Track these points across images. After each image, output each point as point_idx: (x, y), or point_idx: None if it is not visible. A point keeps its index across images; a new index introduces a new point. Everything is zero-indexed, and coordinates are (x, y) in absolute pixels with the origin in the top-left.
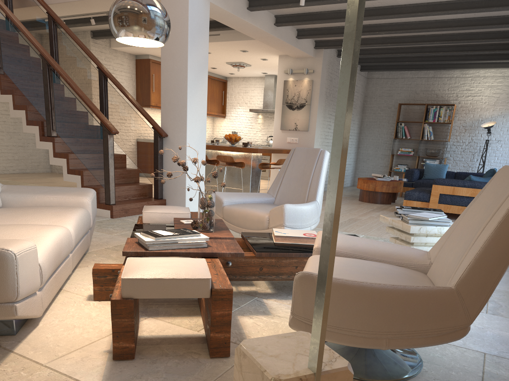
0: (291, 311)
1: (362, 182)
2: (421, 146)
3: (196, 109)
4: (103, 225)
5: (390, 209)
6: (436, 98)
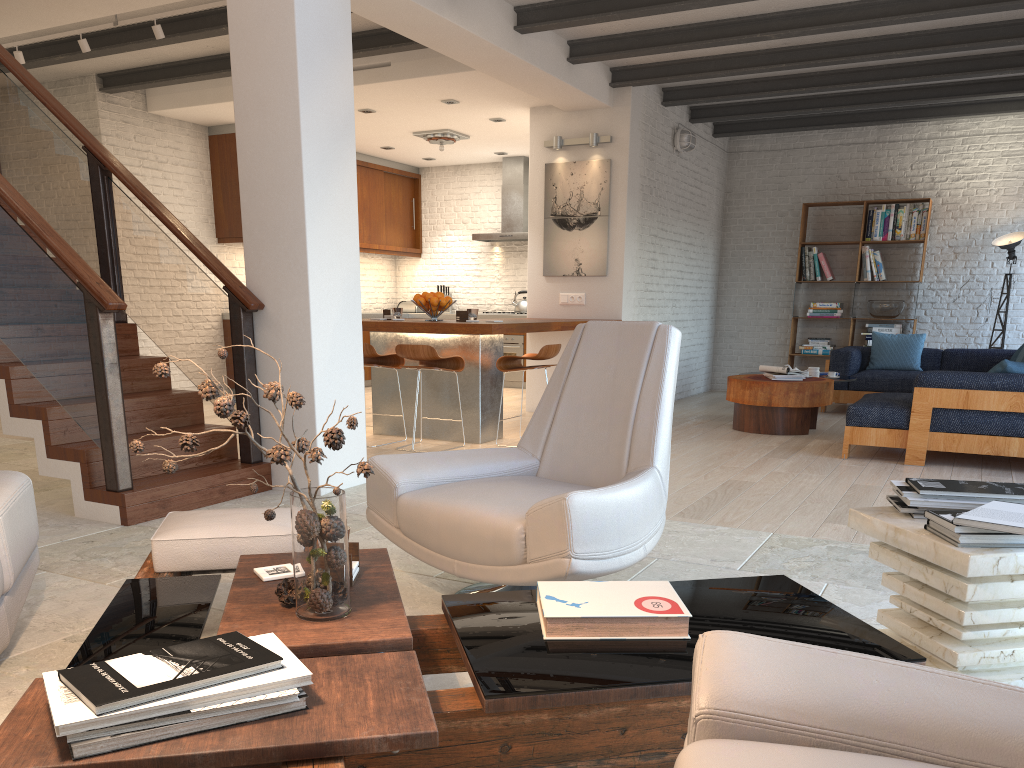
0: None
1: (738, 386)
2: (858, 295)
3: (330, 238)
4: (91, 551)
5: (812, 447)
6: (886, 187)
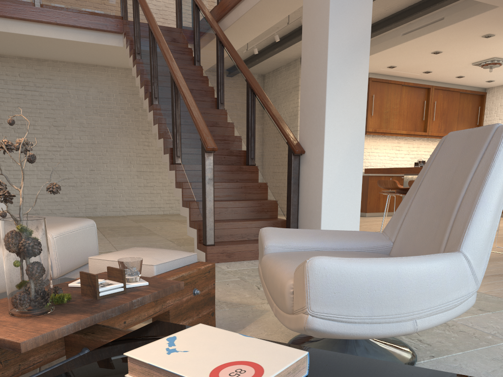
0: None
1: None
2: None
3: (343, 109)
4: None
5: None
6: None
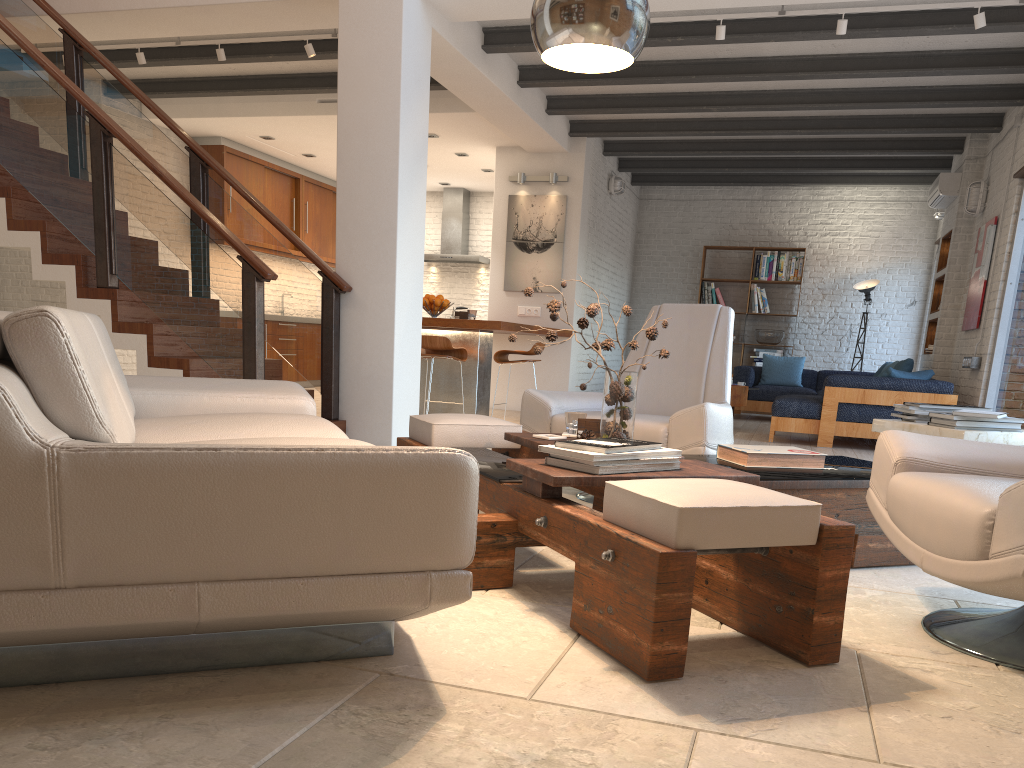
0: None
1: None
2: (746, 325)
3: (409, 237)
4: None
5: (740, 436)
6: (769, 237)
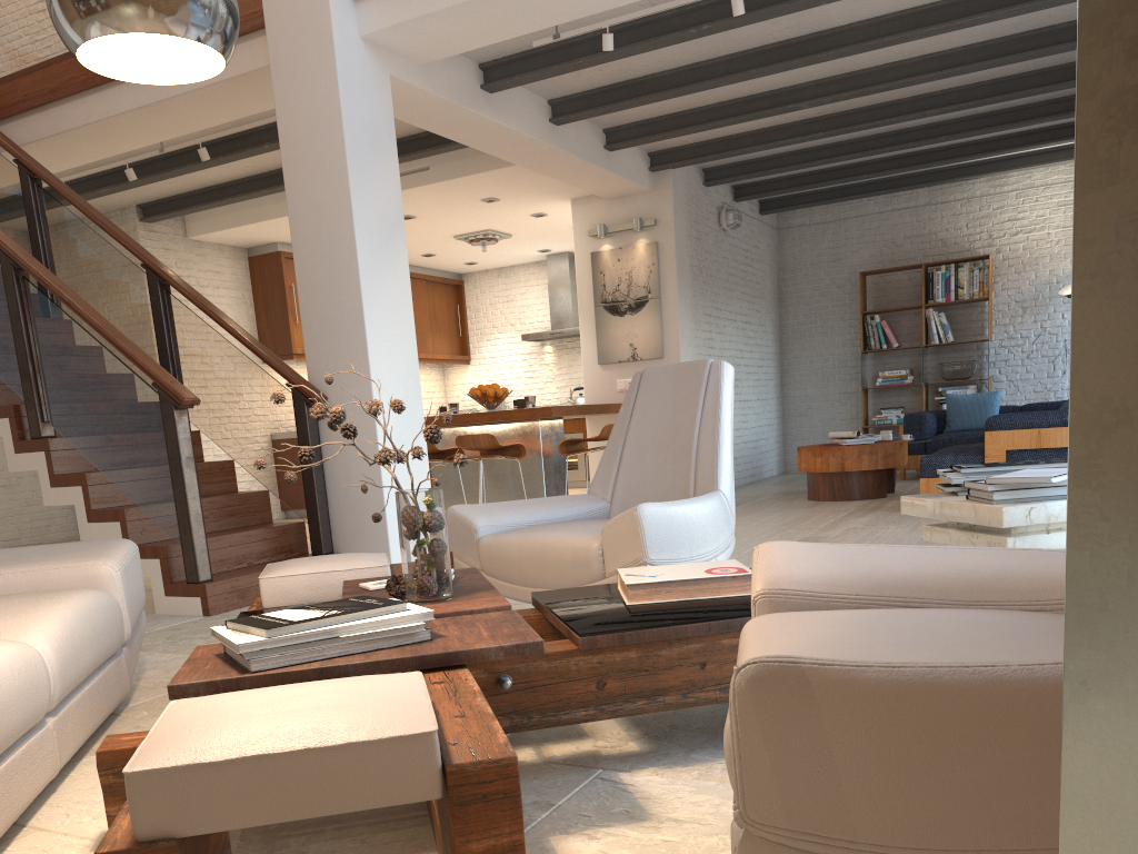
0: (737, 811)
1: (809, 455)
2: (928, 360)
3: (387, 327)
4: (181, 635)
5: (890, 506)
6: (944, 249)
